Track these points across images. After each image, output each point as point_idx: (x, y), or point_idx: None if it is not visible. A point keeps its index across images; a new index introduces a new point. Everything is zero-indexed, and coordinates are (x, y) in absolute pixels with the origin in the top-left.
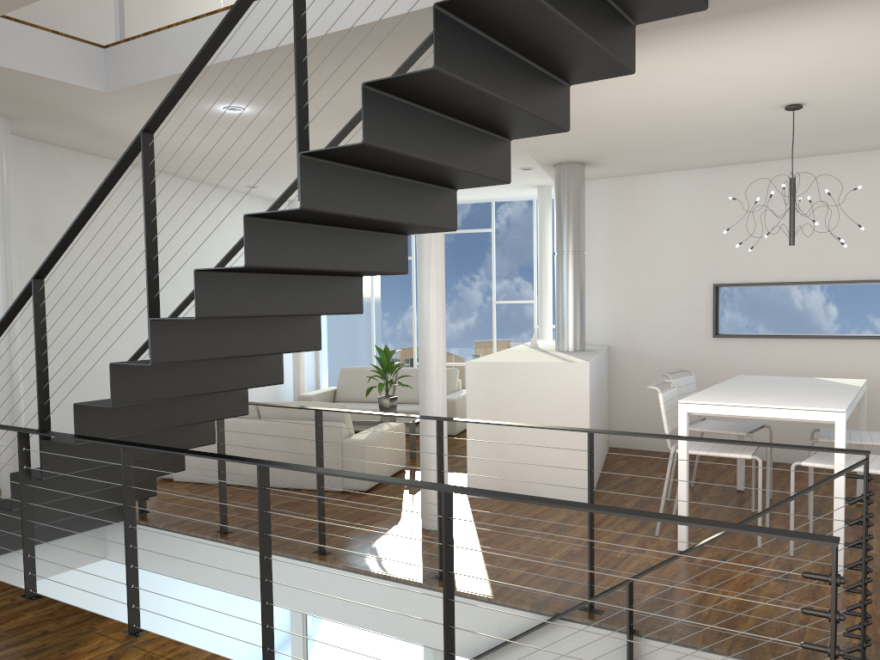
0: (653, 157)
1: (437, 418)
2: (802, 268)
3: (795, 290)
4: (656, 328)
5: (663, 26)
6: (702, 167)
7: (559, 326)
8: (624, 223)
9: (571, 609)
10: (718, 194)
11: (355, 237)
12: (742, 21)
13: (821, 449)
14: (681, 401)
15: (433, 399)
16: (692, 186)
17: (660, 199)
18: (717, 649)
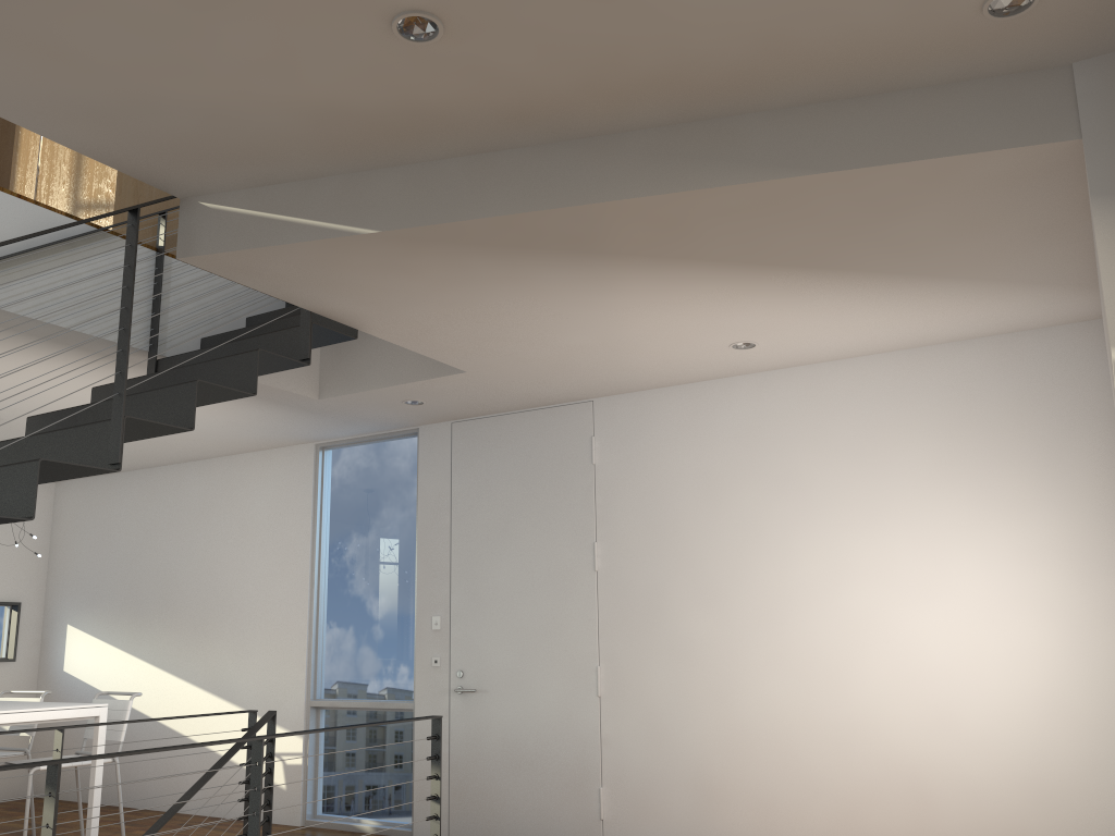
0: None
1: None
2: None
3: None
4: None
5: (133, 361)
6: None
7: None
8: None
9: None
10: None
11: None
12: None
13: (234, 712)
14: None
15: None
16: None
17: None
18: None
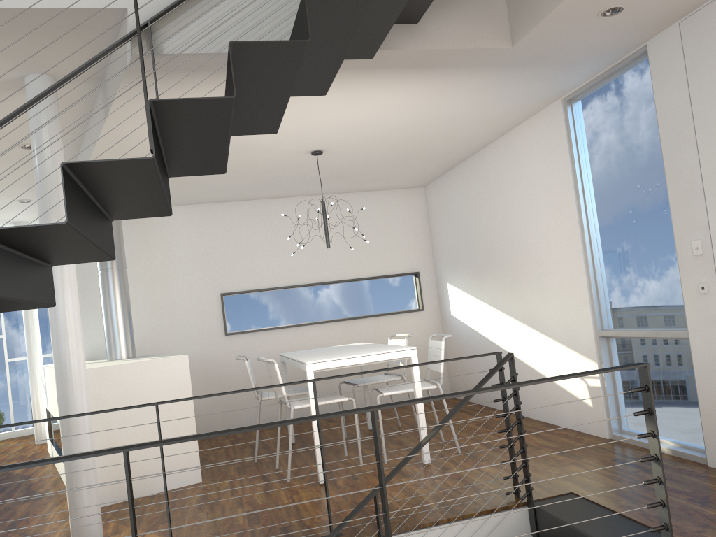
0: (179, 190)
1: (155, 403)
2: (283, 277)
3: (278, 294)
4: (178, 334)
5: None
6: (202, 202)
7: (111, 337)
8: (139, 248)
9: (331, 536)
10: (216, 224)
11: (98, 213)
12: (367, 75)
13: (476, 356)
14: (308, 362)
15: (80, 403)
16: (194, 218)
17: (169, 228)
18: (440, 521)
